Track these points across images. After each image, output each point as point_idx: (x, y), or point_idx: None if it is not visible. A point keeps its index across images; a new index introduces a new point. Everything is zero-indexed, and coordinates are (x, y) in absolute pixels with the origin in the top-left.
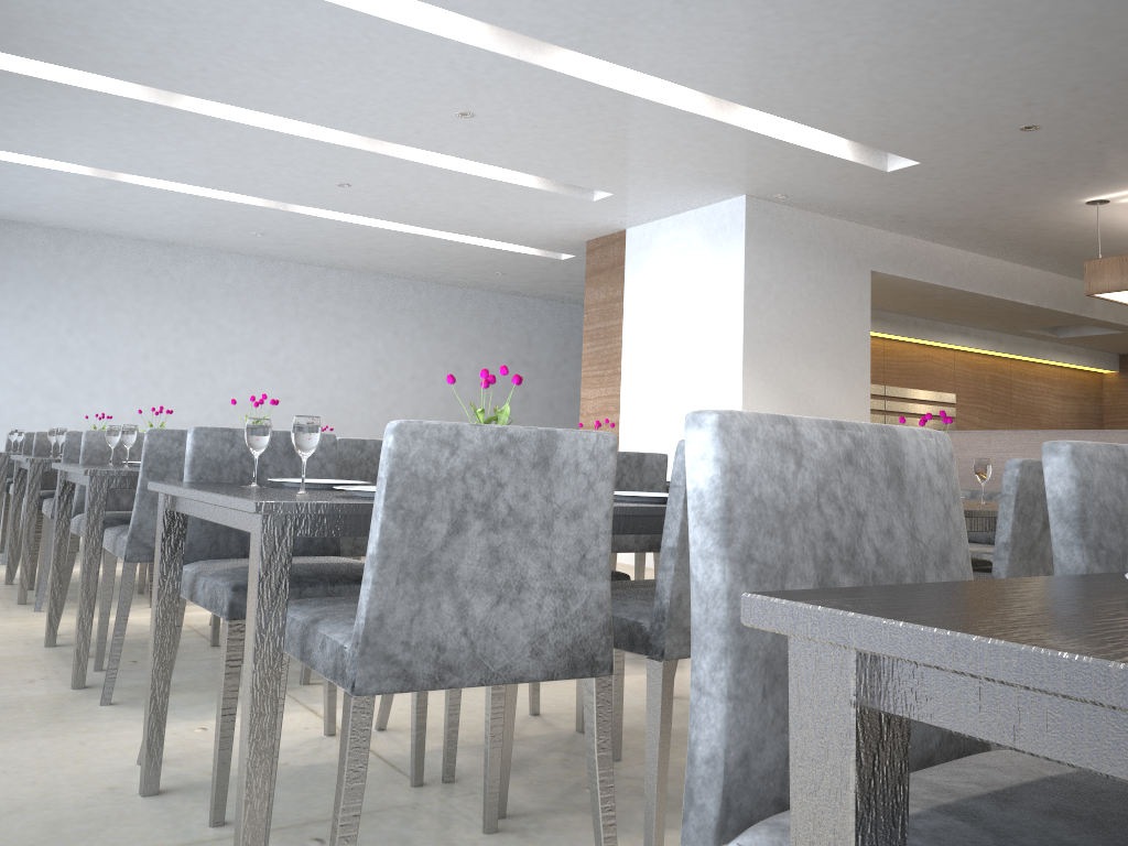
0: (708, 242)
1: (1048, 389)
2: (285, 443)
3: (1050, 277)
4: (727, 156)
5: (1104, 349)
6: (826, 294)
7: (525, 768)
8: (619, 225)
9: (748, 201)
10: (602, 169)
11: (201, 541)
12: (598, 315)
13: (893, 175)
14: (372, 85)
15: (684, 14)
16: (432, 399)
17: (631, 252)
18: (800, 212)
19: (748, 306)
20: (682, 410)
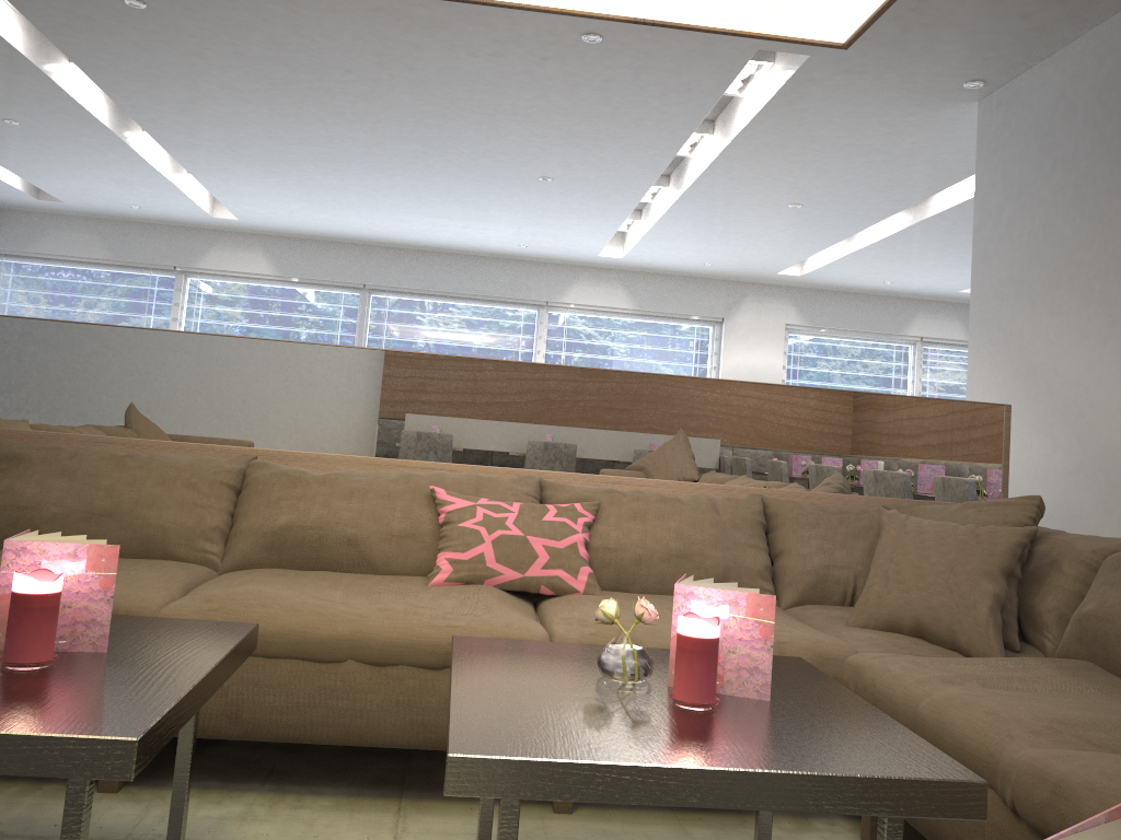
0: None
1: None
2: None
3: None
4: (823, 131)
5: None
6: (1081, 174)
7: None
8: None
9: (980, 107)
10: (909, 166)
11: None
12: None
13: (821, 48)
14: (761, 221)
15: (568, 175)
16: None
17: None
18: (1043, 64)
19: (976, 255)
20: None
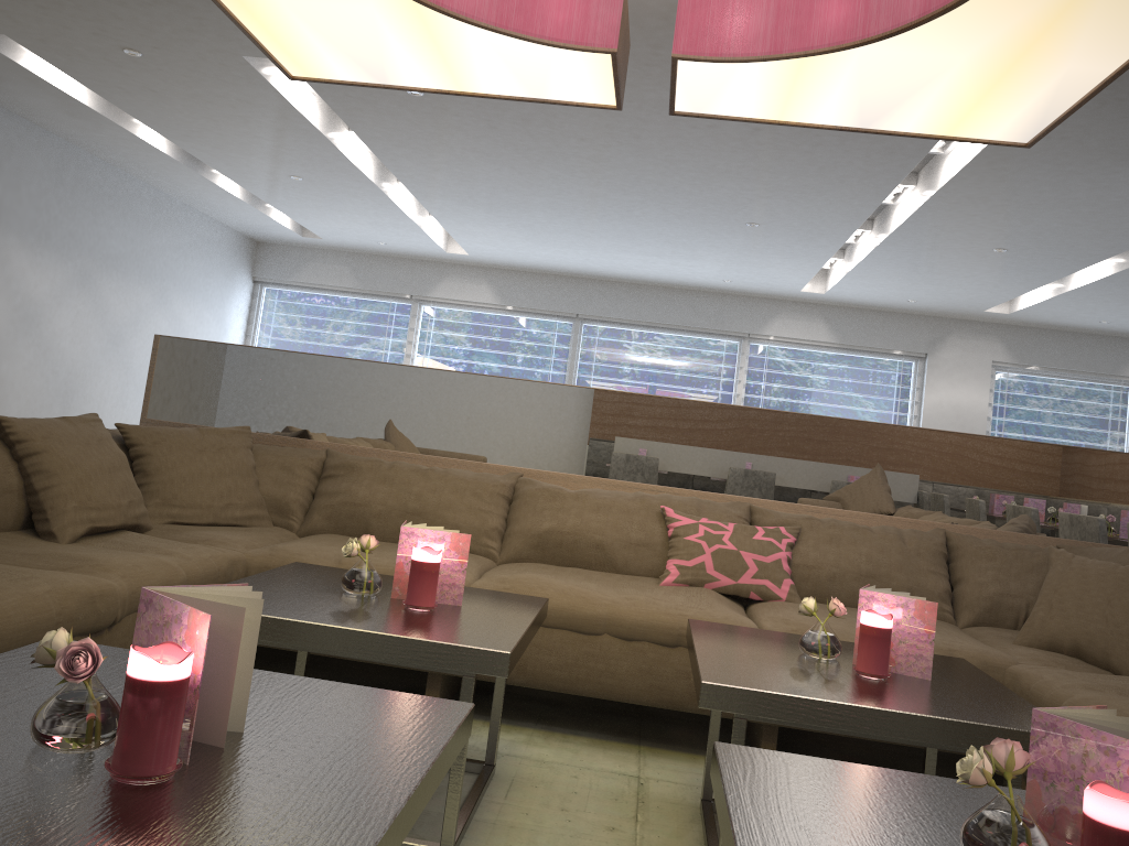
0: None
1: None
2: None
3: None
4: (1026, 186)
5: None
6: None
7: None
8: None
9: None
10: (1117, 216)
11: None
12: None
13: None
14: (965, 263)
15: (774, 221)
16: None
17: None
18: None
19: None
20: None
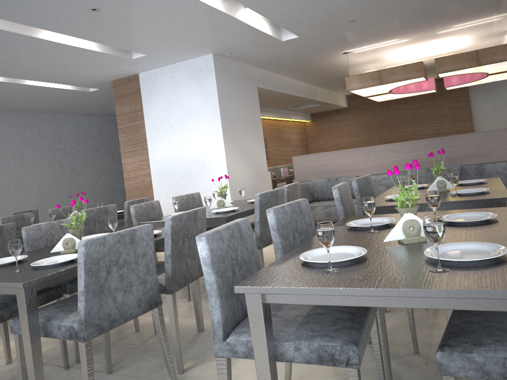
0: (193, 78)
1: (292, 131)
2: (238, 231)
3: (305, 84)
4: (219, 34)
5: (307, 112)
6: (245, 99)
7: (399, 376)
8: (136, 71)
9: (213, 56)
10: (151, 41)
11: (229, 314)
12: (127, 119)
13: (283, 42)
14: None
15: None
16: (10, 176)
17: (144, 85)
18: (231, 61)
19: (221, 108)
20: (190, 162)
